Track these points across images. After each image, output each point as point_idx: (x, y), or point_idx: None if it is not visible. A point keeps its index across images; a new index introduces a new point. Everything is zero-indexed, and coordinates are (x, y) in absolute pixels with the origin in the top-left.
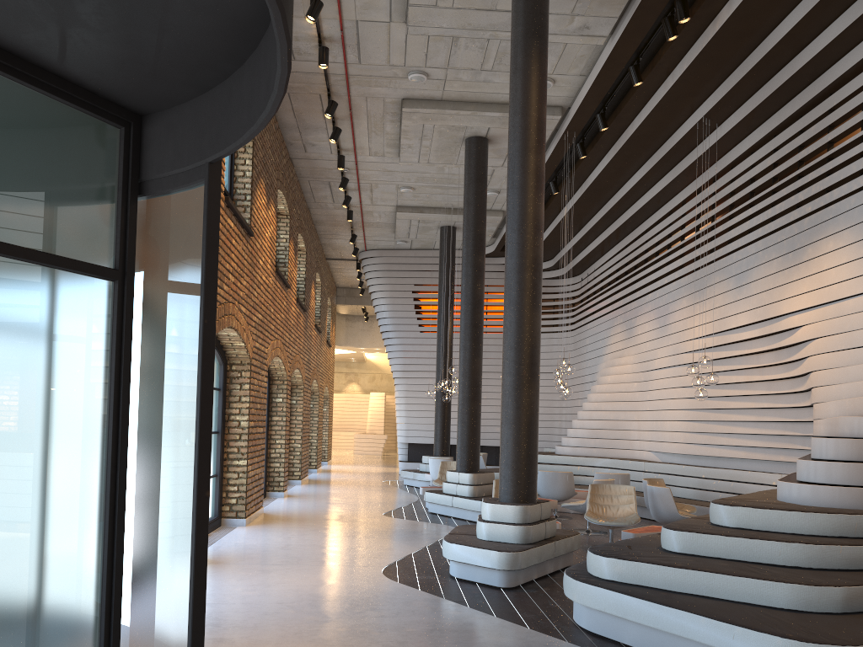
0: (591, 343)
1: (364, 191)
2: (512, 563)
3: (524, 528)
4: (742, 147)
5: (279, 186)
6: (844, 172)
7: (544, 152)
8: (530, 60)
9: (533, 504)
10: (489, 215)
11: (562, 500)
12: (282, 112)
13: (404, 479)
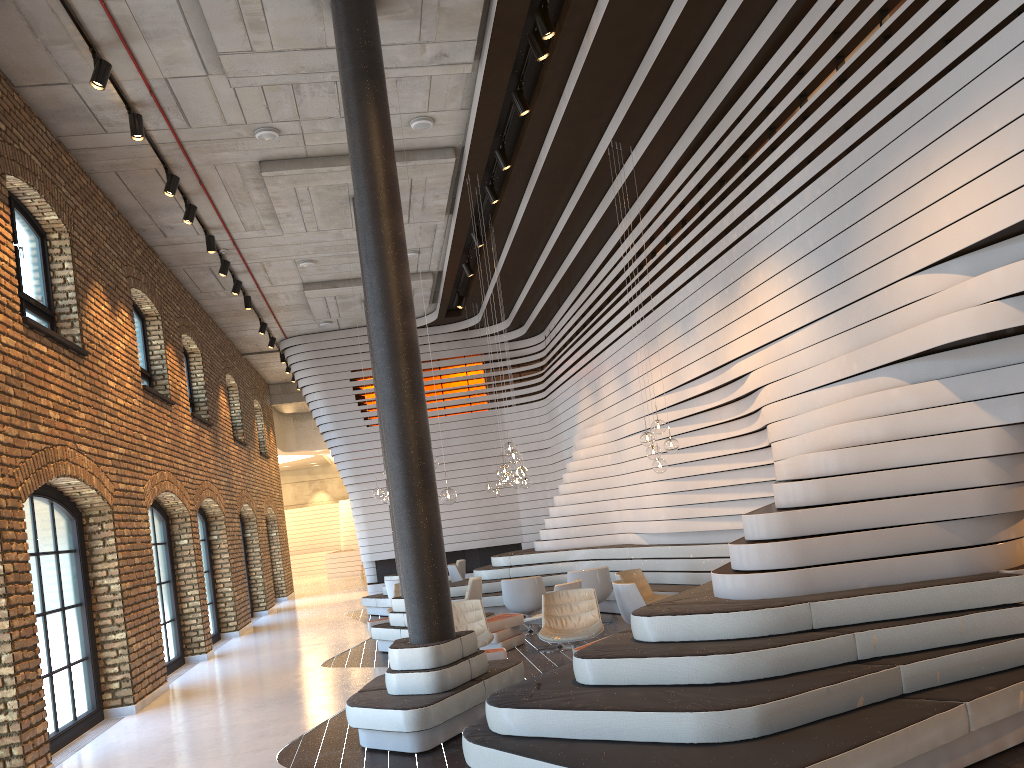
0: (563, 412)
1: (257, 272)
2: (422, 721)
3: (438, 673)
4: (664, 169)
5: (133, 284)
6: (759, 190)
7: (399, 214)
8: (364, 105)
9: (449, 640)
10: (416, 279)
11: (534, 611)
12: (117, 195)
13: (367, 608)
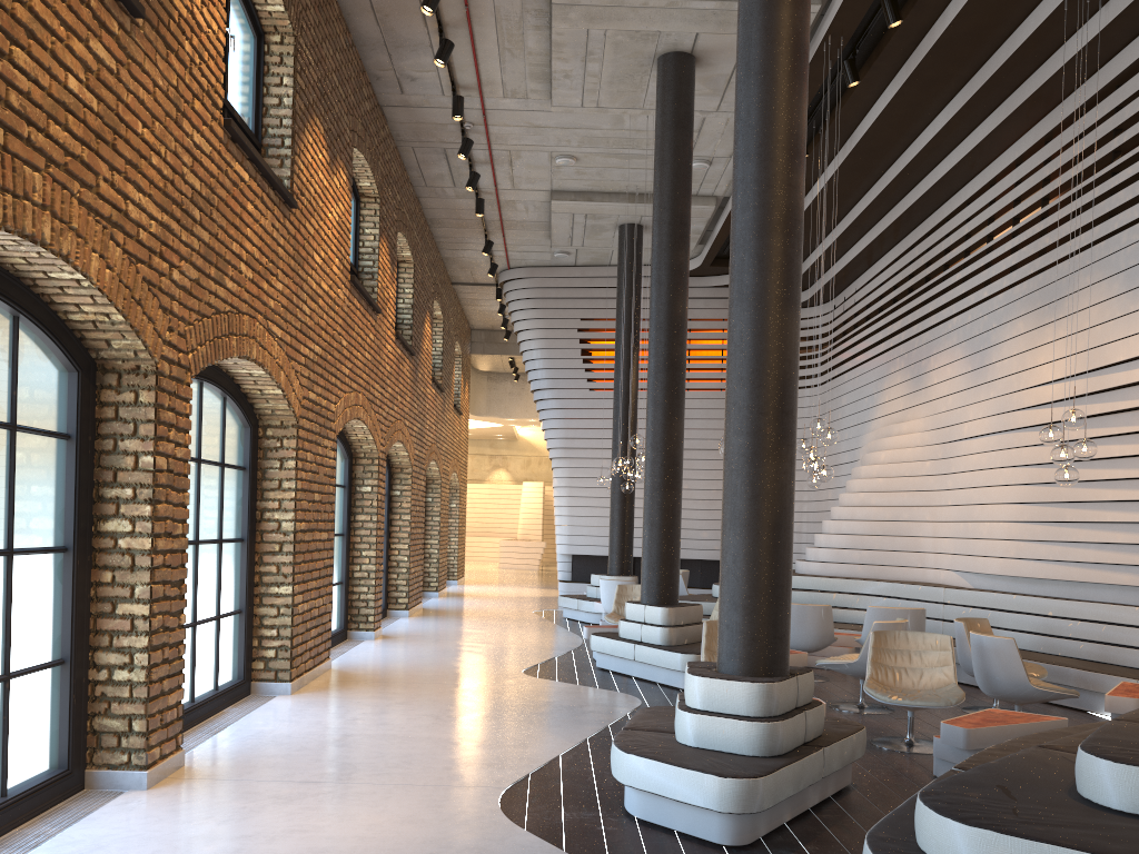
0: (850, 403)
1: (500, 165)
2: (747, 800)
3: (768, 727)
4: None
5: (356, 143)
6: None
7: (808, 6)
8: None
9: (784, 678)
10: (694, 203)
11: (813, 651)
12: (356, 14)
13: (563, 610)
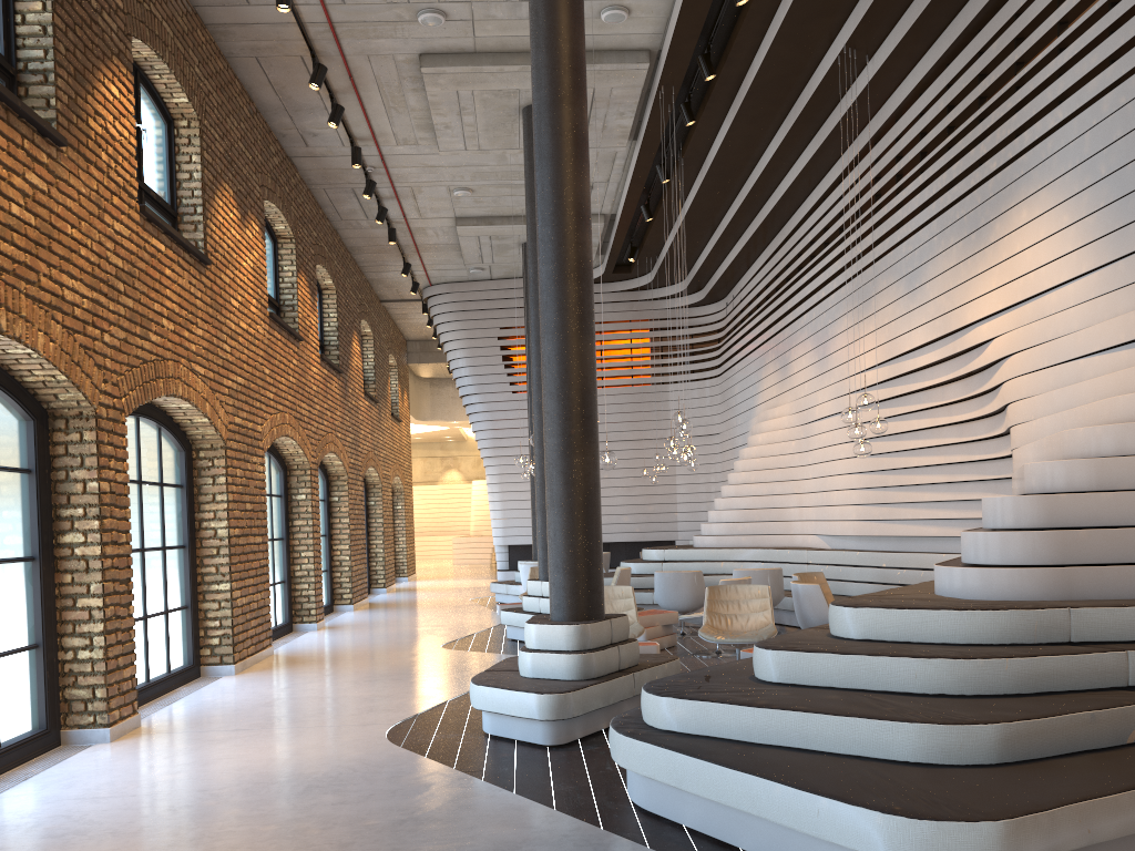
0: (740, 391)
1: (405, 199)
2: (559, 709)
3: (582, 657)
4: (905, 87)
5: (267, 196)
6: (1036, 103)
7: (583, 103)
8: None
9: (597, 621)
10: None
11: (690, 611)
12: (257, 88)
13: (495, 595)
